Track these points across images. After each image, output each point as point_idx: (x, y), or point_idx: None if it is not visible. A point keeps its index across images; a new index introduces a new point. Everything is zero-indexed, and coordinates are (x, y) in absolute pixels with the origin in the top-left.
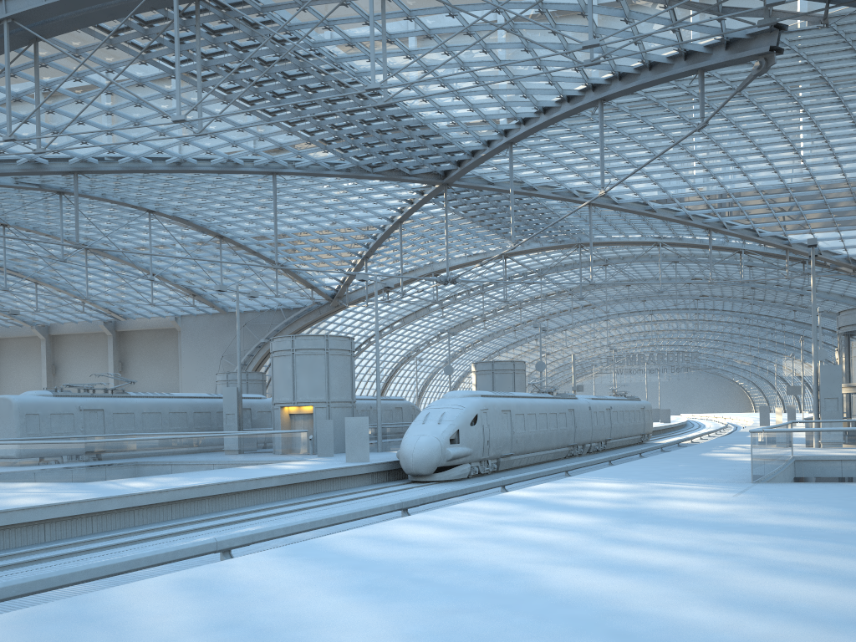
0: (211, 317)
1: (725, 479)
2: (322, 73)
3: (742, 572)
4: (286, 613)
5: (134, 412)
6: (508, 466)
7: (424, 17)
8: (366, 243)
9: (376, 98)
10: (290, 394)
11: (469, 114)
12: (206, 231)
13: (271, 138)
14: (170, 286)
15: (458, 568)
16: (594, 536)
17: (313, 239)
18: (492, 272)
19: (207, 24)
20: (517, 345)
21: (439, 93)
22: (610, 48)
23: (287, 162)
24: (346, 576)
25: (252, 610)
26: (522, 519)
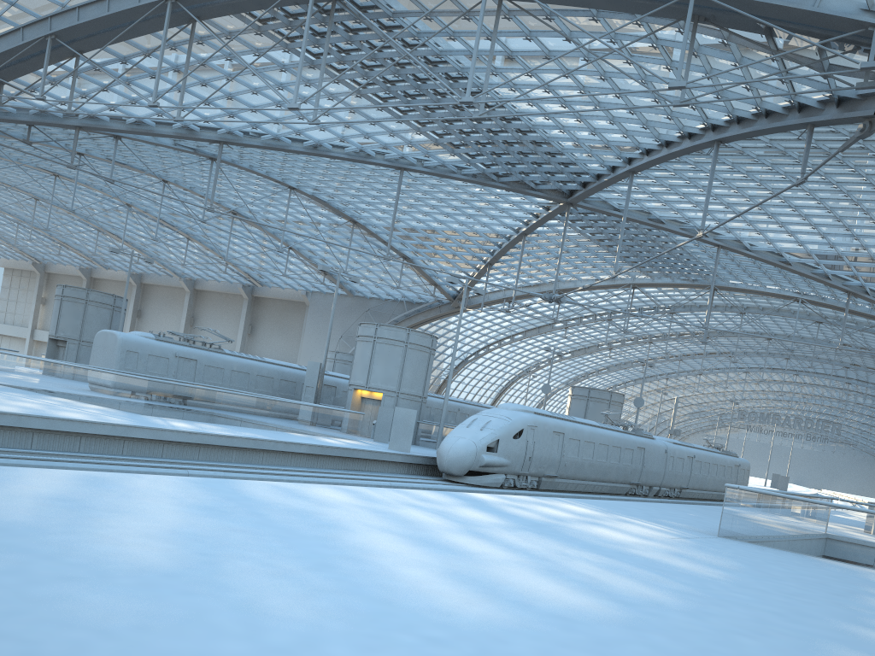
0: (339, 297)
1: (700, 529)
2: (450, 79)
3: (522, 567)
4: (119, 504)
5: (224, 368)
6: (551, 488)
7: (544, 38)
8: (491, 250)
9: (502, 110)
10: (364, 379)
11: (592, 137)
12: (341, 214)
13: (401, 135)
14: (305, 261)
15: (303, 516)
16: (465, 527)
17: (440, 238)
18: (621, 300)
19: (346, 22)
20: (645, 381)
21: (530, 114)
22: (727, 90)
23: (416, 160)
24: (209, 500)
25: (100, 498)
26: (436, 507)
